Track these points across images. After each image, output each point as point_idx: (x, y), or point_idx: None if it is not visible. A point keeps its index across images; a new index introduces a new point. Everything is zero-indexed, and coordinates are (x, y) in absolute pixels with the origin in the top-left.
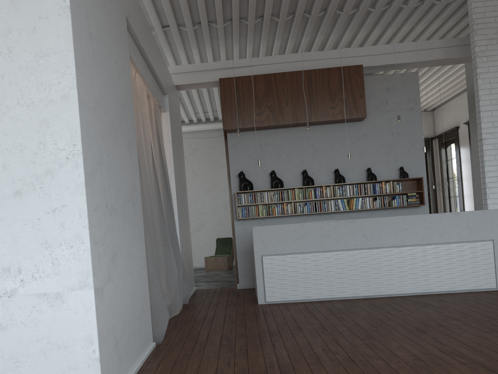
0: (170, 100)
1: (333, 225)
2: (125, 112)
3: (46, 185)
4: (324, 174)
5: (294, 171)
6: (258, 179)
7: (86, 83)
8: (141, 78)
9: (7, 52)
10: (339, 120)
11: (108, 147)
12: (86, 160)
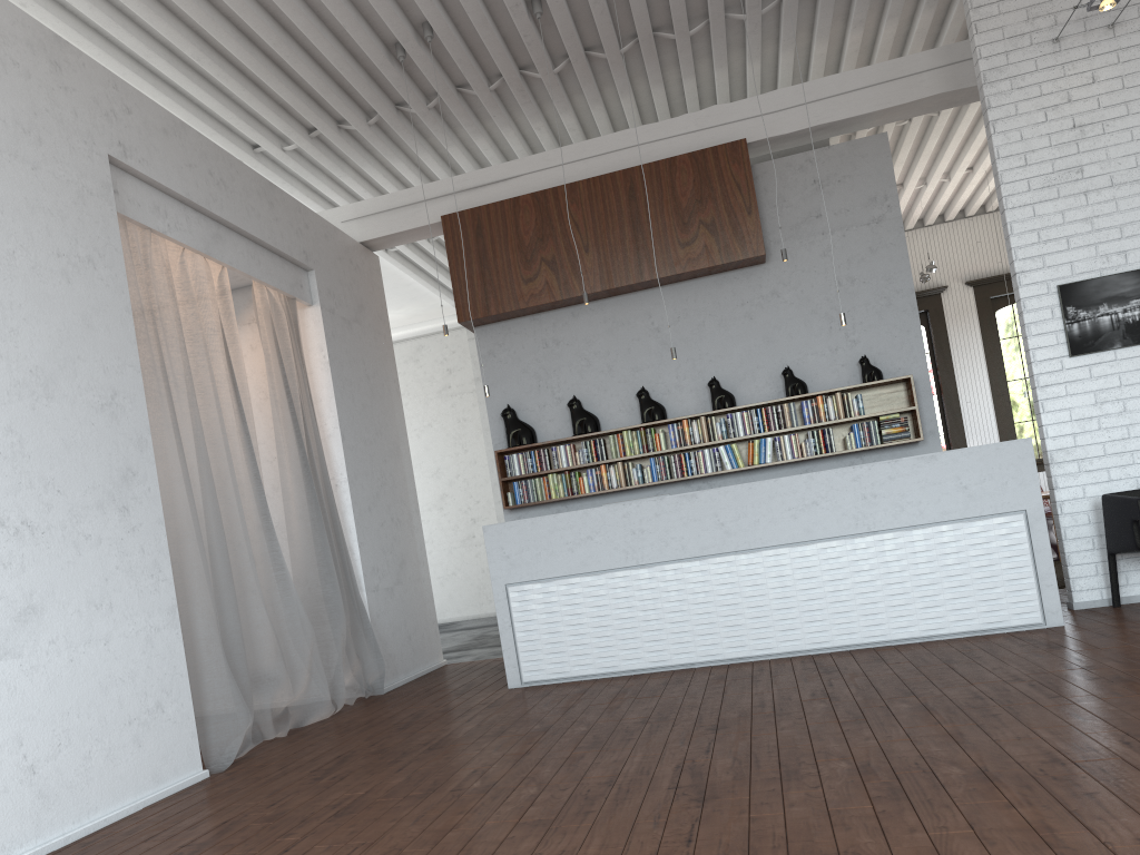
0: (331, 279)
1: (651, 508)
2: (93, 341)
3: None
4: (688, 393)
5: (622, 393)
6: (547, 420)
7: None
8: (203, 256)
9: None
10: (707, 269)
11: (13, 416)
12: None
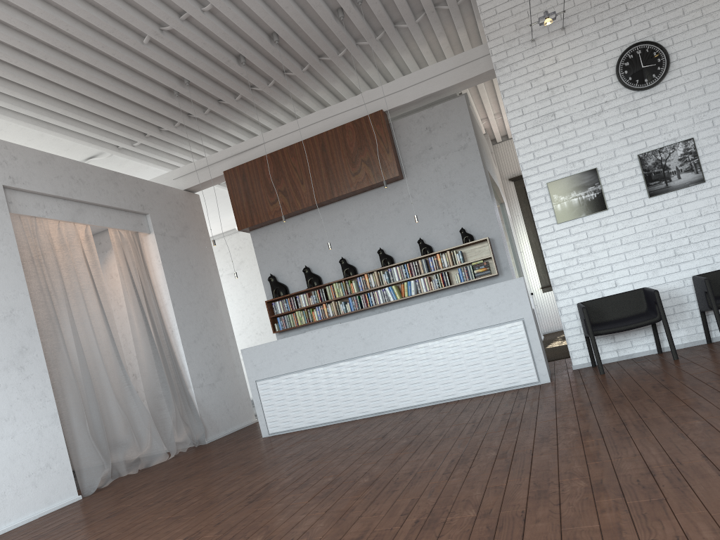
0: (162, 216)
1: (325, 333)
2: None
3: None
4: (368, 258)
5: (333, 261)
6: (293, 280)
7: None
8: (71, 222)
9: None
10: (369, 187)
11: None
12: None
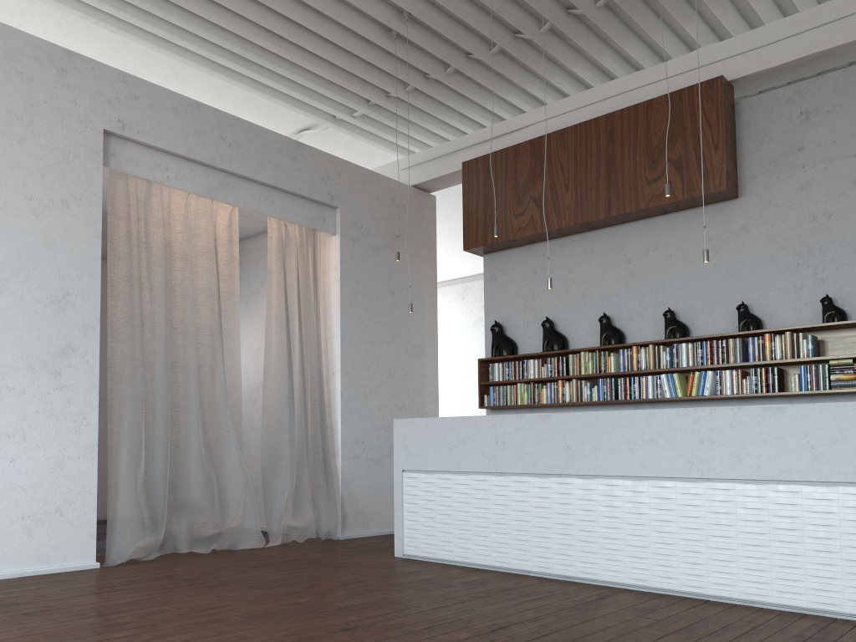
0: (360, 214)
1: (513, 422)
2: (53, 257)
3: None
4: (648, 321)
5: (591, 318)
6: (527, 336)
7: None
8: (207, 198)
9: None
10: (671, 205)
11: None
12: None
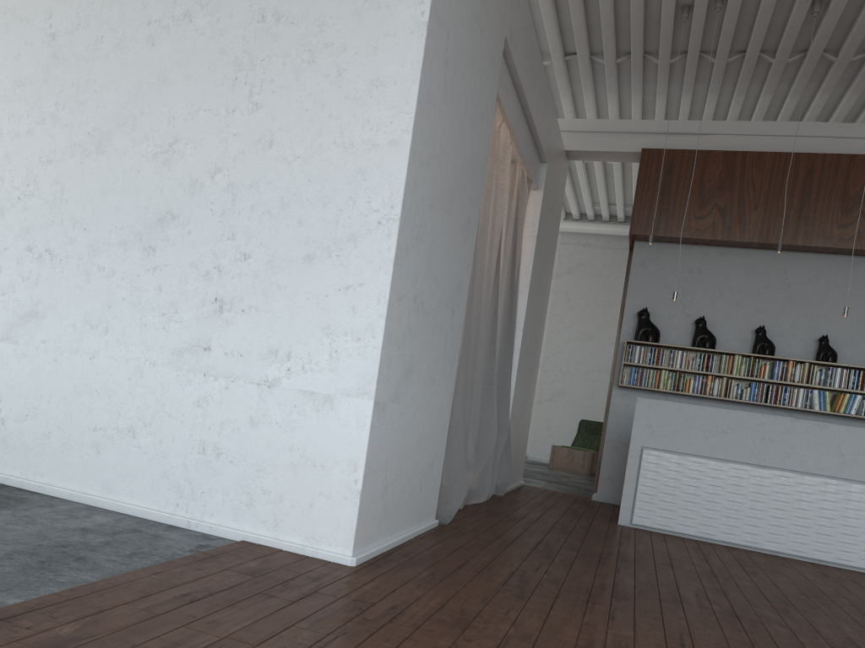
0: (550, 173)
1: (784, 424)
2: (470, 177)
3: (345, 254)
4: (797, 341)
5: (741, 326)
6: (672, 328)
7: (426, 128)
8: (509, 132)
9: (335, 75)
10: (851, 250)
11: (435, 220)
12: (402, 231)
